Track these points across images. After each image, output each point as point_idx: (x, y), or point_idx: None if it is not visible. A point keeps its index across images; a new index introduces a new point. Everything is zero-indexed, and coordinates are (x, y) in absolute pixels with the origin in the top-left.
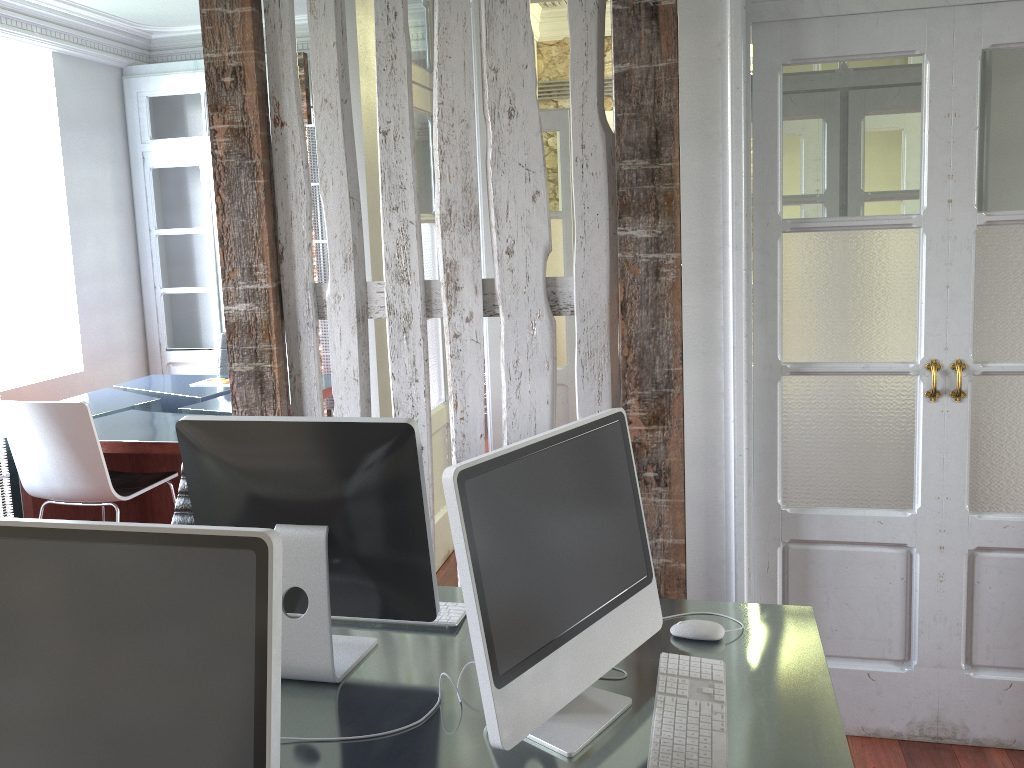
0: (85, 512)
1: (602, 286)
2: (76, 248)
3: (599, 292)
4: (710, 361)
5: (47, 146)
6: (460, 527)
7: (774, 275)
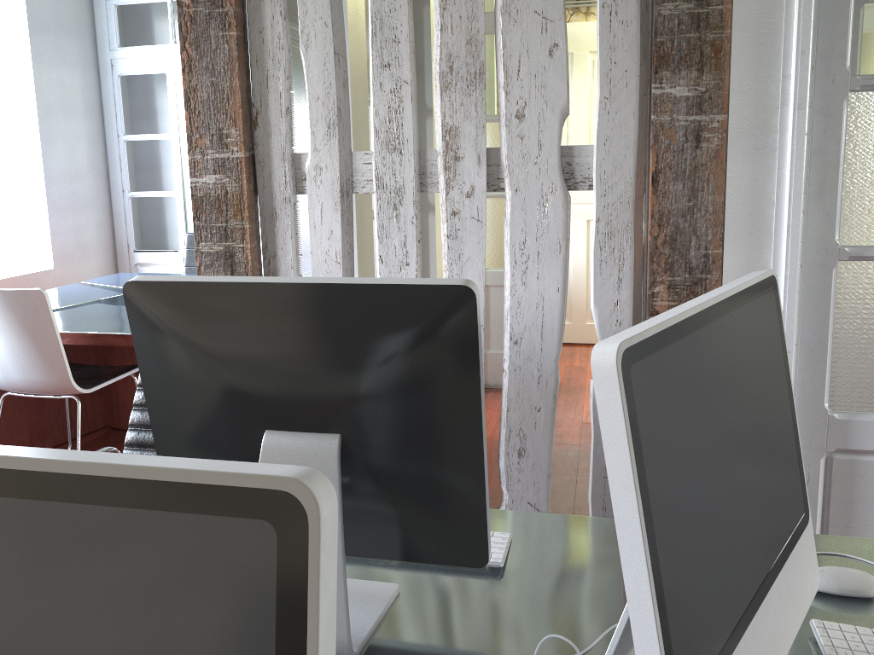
0: (49, 404)
1: (628, 156)
2: (46, 149)
3: (624, 163)
4: (756, 242)
5: (16, 48)
6: (626, 452)
7: (837, 142)
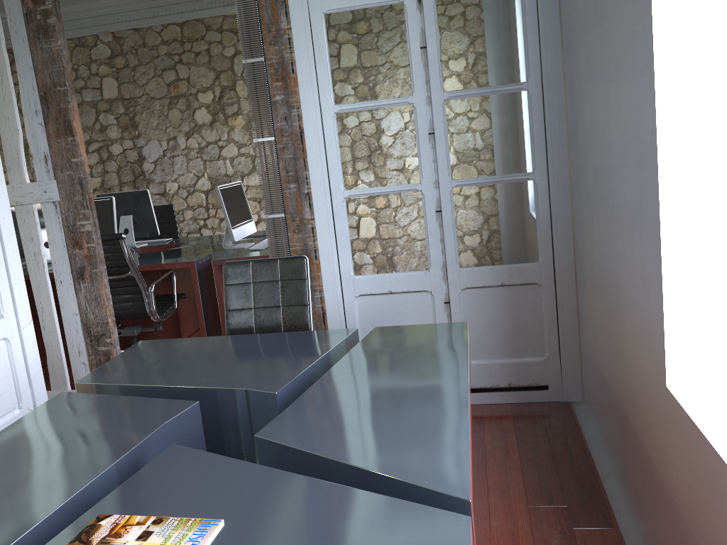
0: None
1: None
2: None
3: None
4: None
5: None
6: None
7: None
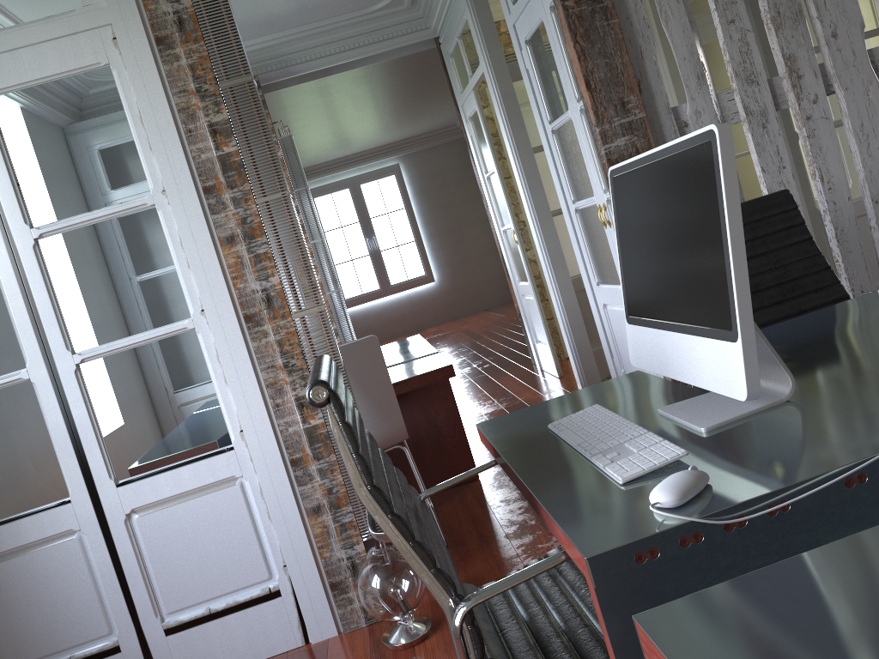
0: None
1: None
2: None
3: None
4: None
5: None
6: None
7: None
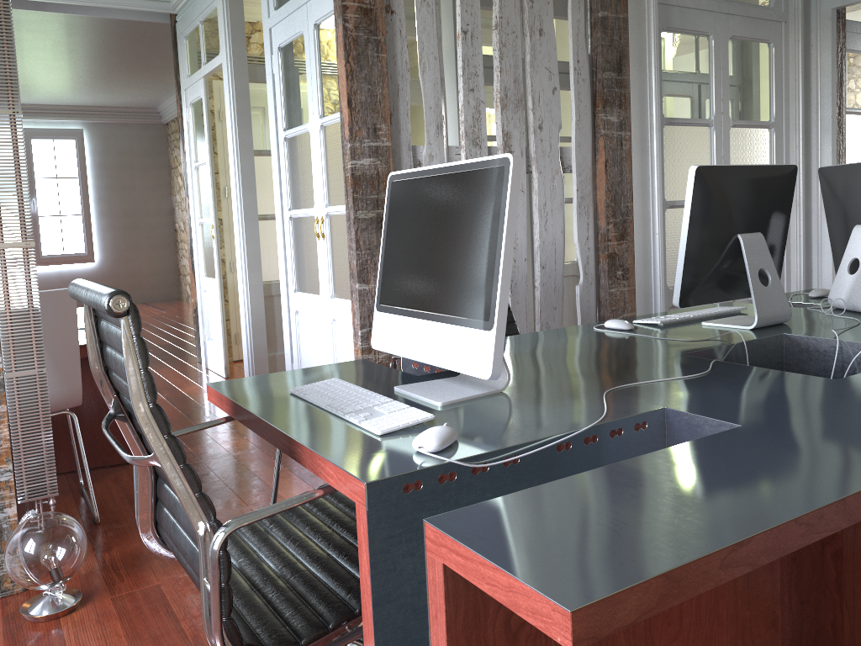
0: None
1: (588, 153)
2: None
3: (587, 157)
4: (644, 199)
5: None
6: None
7: (662, 149)
